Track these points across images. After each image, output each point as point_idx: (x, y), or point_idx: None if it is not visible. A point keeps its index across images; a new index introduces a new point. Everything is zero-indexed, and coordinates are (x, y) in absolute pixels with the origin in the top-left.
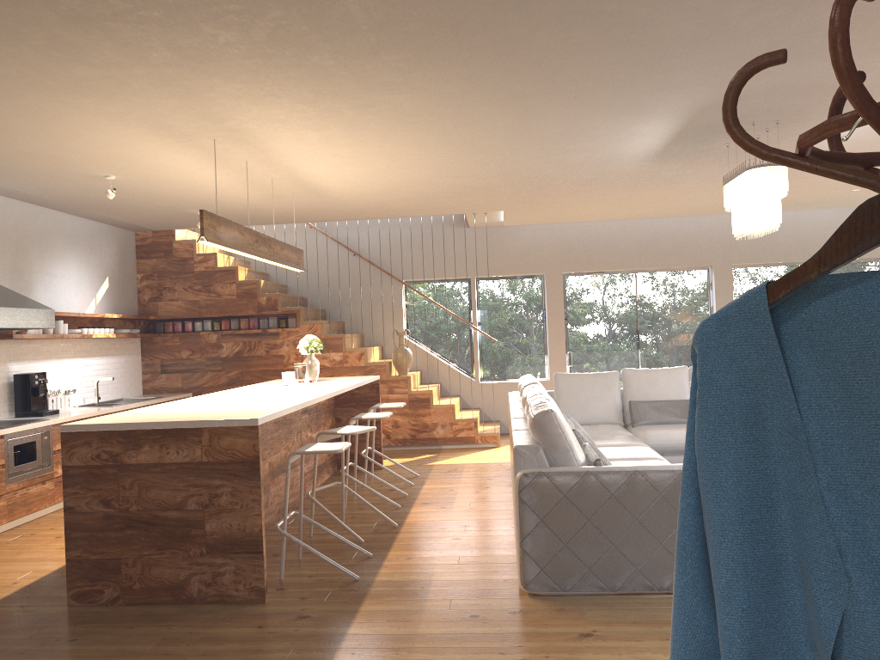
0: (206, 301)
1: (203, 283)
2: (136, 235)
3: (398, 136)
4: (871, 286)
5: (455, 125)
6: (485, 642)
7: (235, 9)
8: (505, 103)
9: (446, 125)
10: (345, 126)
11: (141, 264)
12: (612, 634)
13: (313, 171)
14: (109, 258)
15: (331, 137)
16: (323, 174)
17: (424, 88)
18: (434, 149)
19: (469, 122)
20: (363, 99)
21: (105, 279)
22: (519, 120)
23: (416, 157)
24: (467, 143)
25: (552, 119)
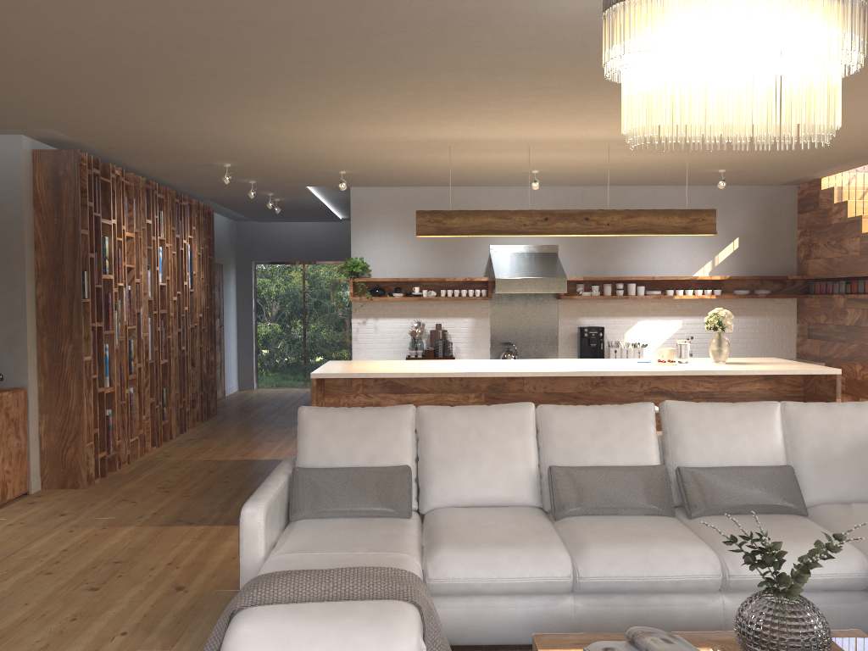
0: (837, 258)
1: (836, 237)
2: (798, 188)
3: (489, 108)
4: None
5: (467, 91)
6: (193, 559)
7: (178, 123)
8: (394, 75)
9: (461, 94)
10: (439, 119)
11: (799, 219)
12: (173, 597)
13: (600, 135)
14: (742, 218)
15: (474, 124)
16: (617, 134)
17: (335, 97)
18: (560, 100)
19: (458, 87)
20: (358, 112)
21: (732, 241)
22: (467, 70)
23: (592, 106)
24: (548, 89)
25: (476, 57)
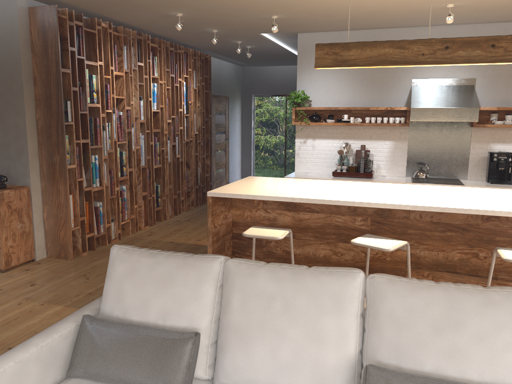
0: None
1: None
2: None
3: None
4: None
5: None
6: None
7: None
8: None
9: None
10: None
11: None
12: None
13: None
14: None
15: None
16: None
17: None
18: None
19: None
20: None
21: None
22: None
23: None
24: None
25: None
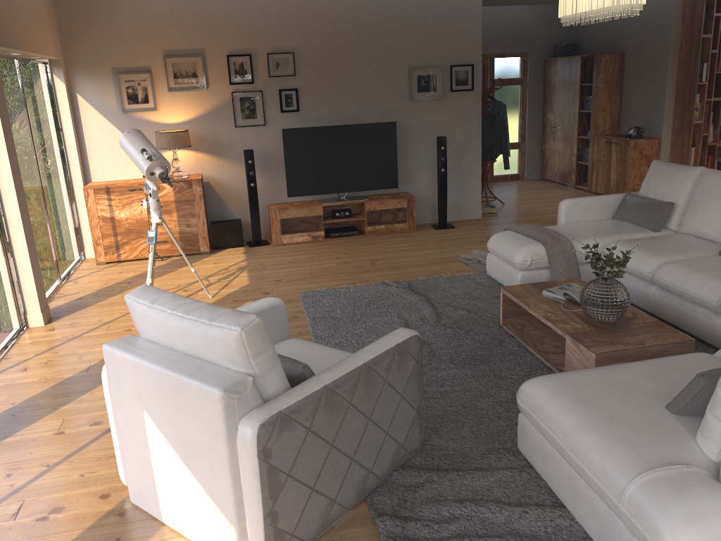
0: None
1: None
2: None
3: None
4: (491, 102)
5: None
6: None
7: None
8: None
9: None
10: None
11: None
12: None
13: None
14: None
15: None
16: None
17: None
18: None
19: None
20: None
21: None
22: None
23: None
24: None
25: None
